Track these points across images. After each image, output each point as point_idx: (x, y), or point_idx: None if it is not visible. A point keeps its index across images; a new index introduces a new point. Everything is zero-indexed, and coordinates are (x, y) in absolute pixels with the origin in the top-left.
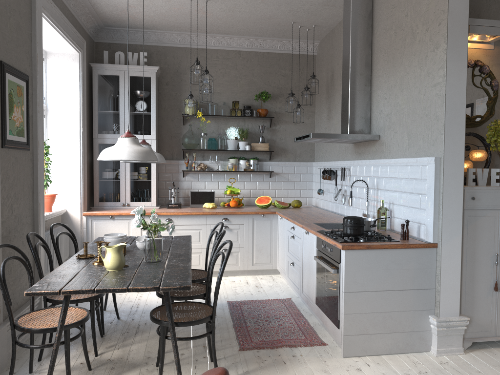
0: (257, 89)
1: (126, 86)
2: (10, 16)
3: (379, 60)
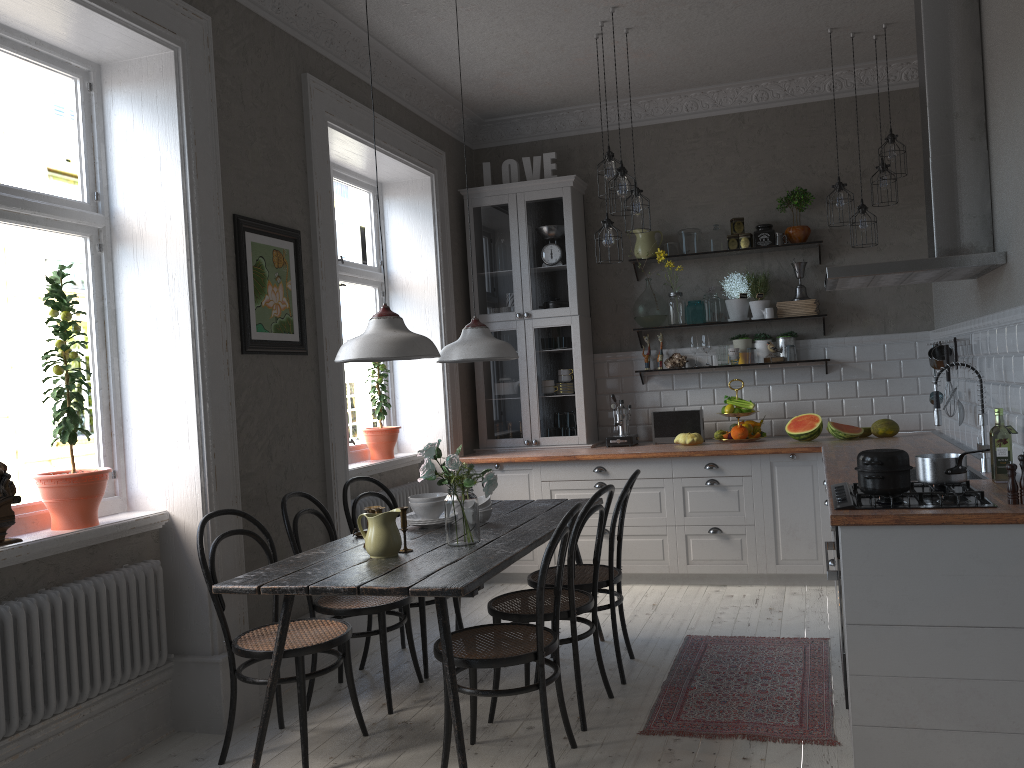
0: (784, 185)
1: (520, 222)
2: (254, 139)
3: (993, 74)
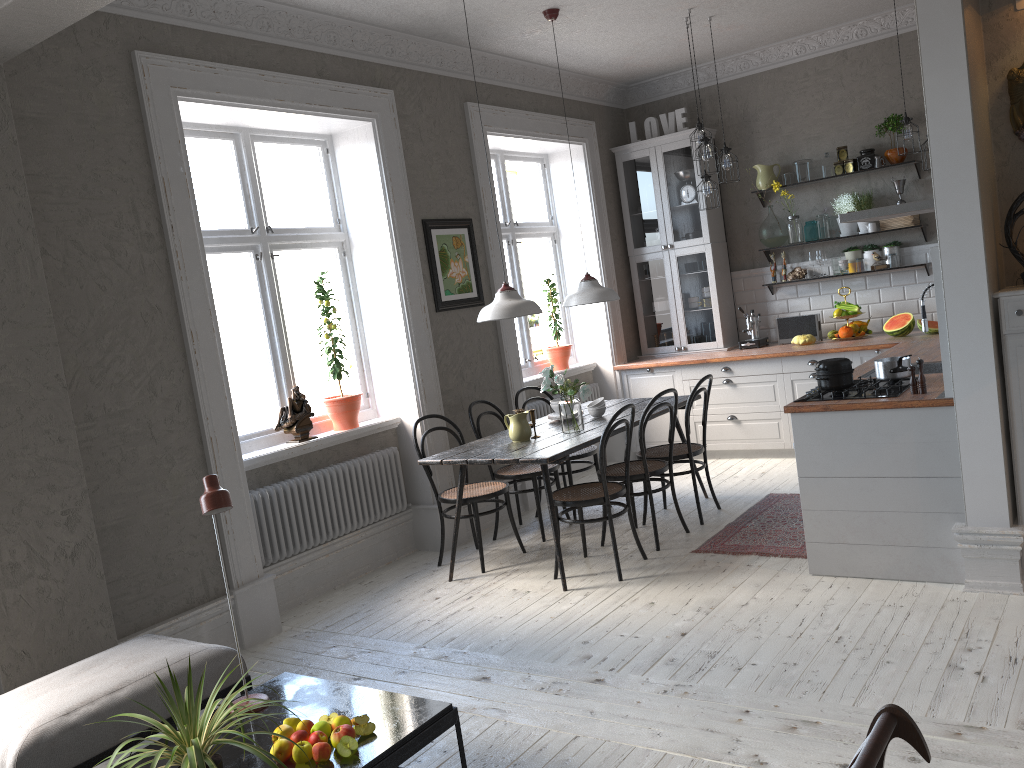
0: (885, 111)
1: (659, 170)
2: (432, 163)
3: None
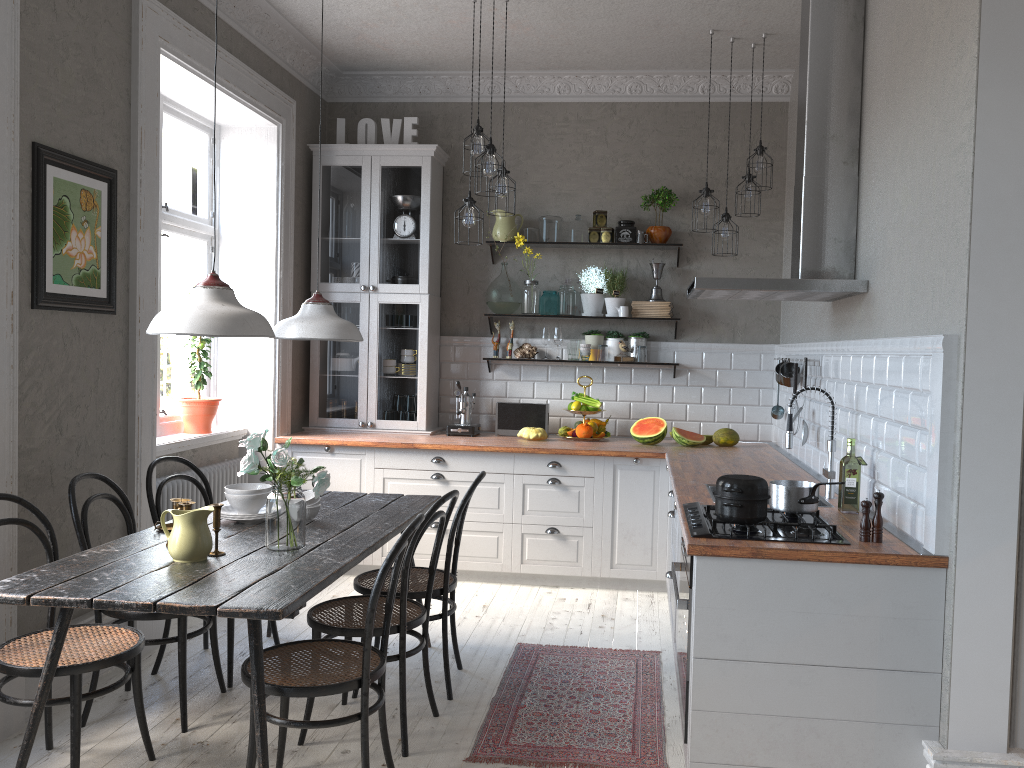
0: (650, 183)
1: (373, 187)
2: (67, 56)
3: (873, 101)
